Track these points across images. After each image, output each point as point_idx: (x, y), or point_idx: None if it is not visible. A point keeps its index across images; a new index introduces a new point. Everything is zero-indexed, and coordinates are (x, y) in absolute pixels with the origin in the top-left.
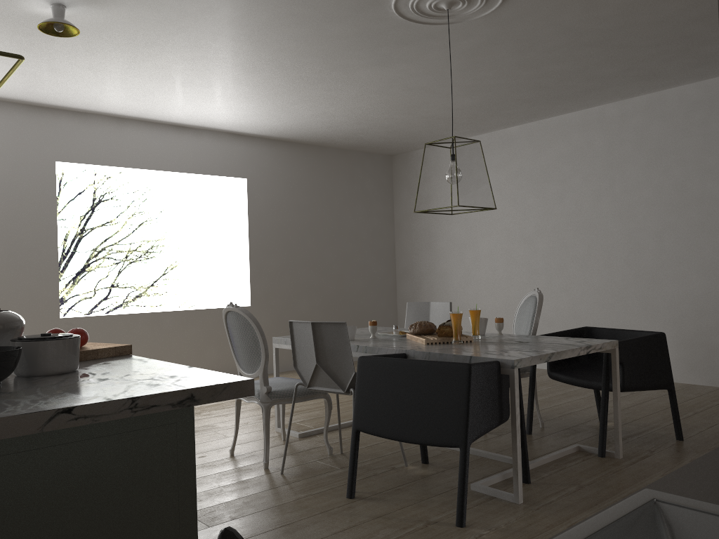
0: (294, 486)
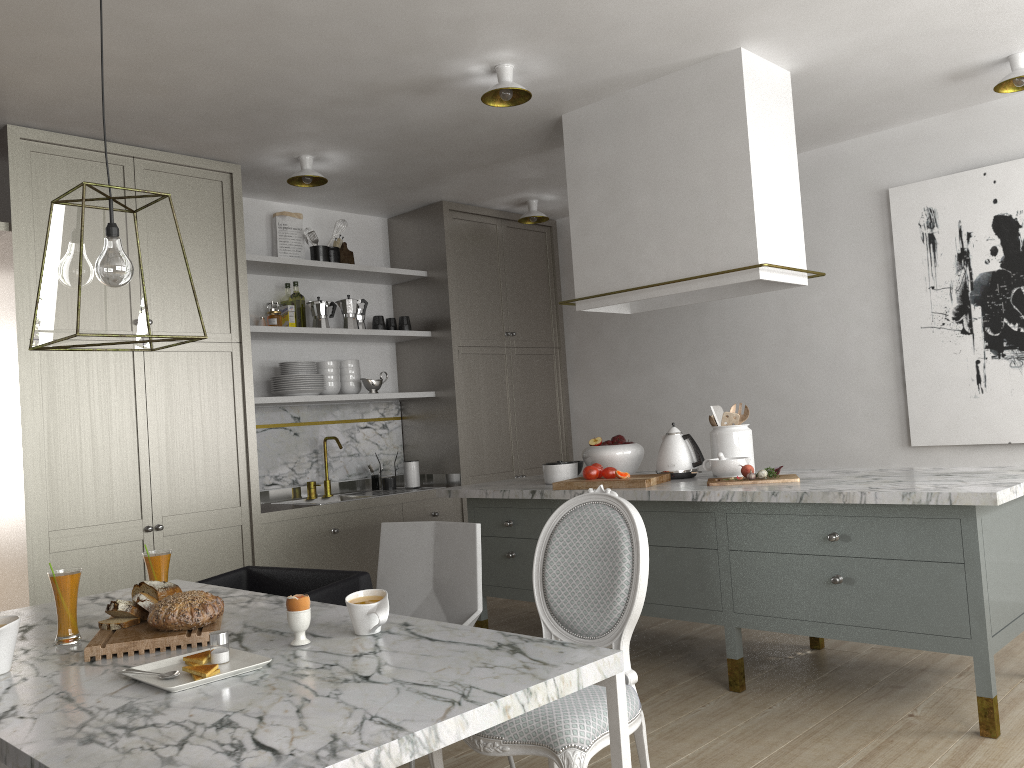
0: (485, 767)
